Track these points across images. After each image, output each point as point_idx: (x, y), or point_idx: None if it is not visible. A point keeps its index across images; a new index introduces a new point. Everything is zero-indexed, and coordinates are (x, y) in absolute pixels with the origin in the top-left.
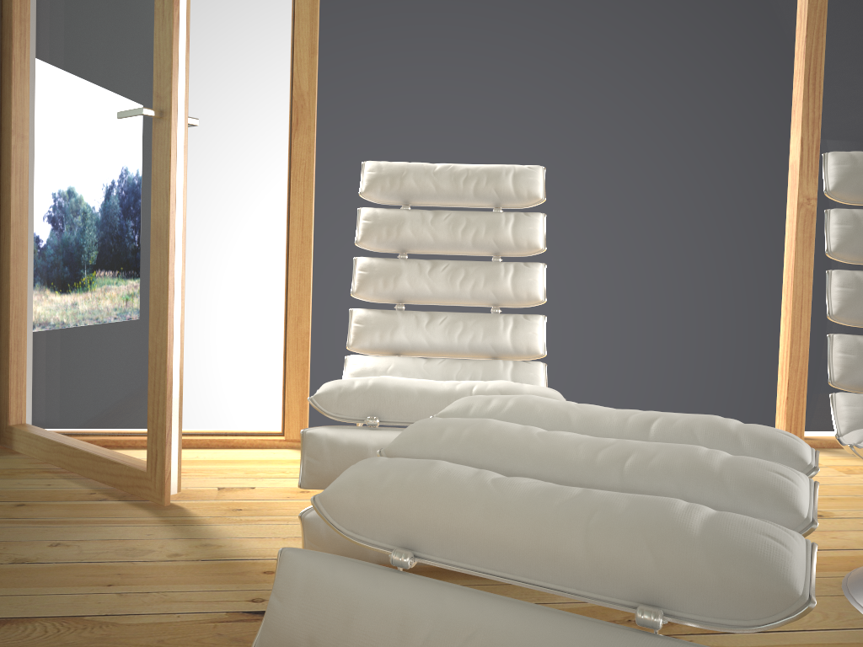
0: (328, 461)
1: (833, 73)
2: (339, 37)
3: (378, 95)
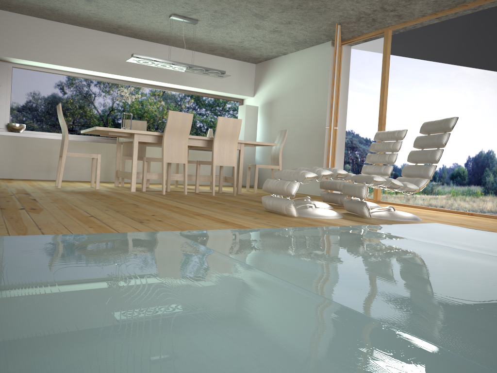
0: (320, 183)
1: None
2: (389, 100)
3: (396, 113)
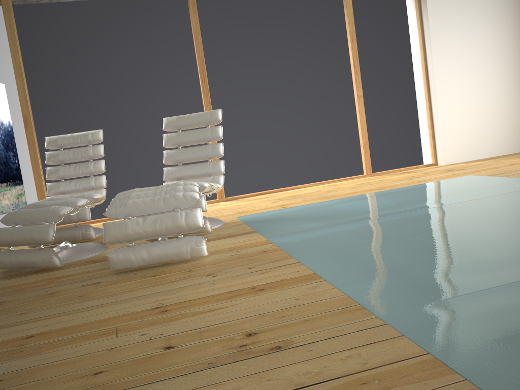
0: None
1: (211, 76)
2: (35, 95)
3: (53, 111)
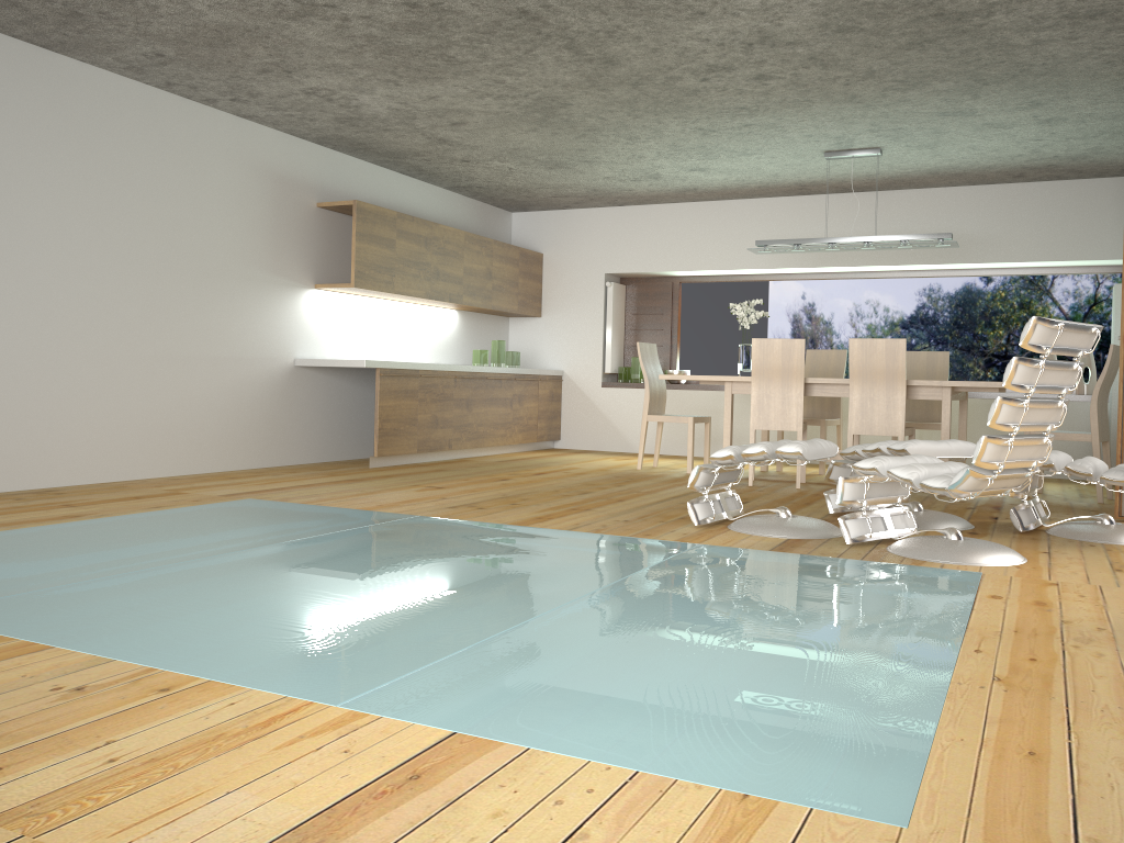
0: None
1: None
2: None
3: None
